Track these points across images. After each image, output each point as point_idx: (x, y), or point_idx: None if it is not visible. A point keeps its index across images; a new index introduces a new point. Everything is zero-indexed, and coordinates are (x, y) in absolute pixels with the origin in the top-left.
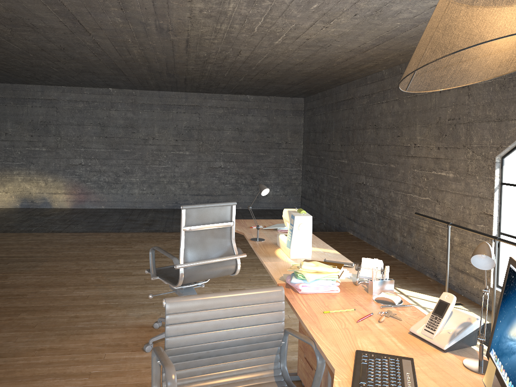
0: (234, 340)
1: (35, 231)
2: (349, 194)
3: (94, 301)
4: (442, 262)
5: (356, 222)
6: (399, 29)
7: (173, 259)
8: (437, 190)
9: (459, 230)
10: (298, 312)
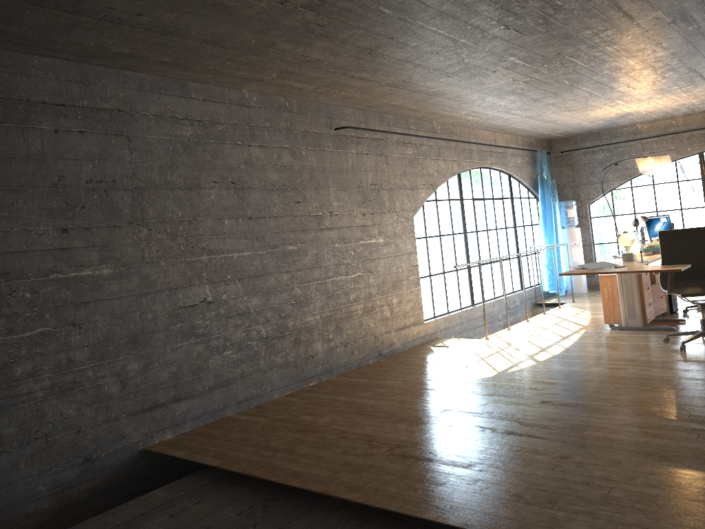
0: None
1: None
2: (143, 348)
3: None
4: (385, 334)
5: (188, 397)
6: (455, 97)
7: None
8: (368, 260)
9: (396, 290)
10: None
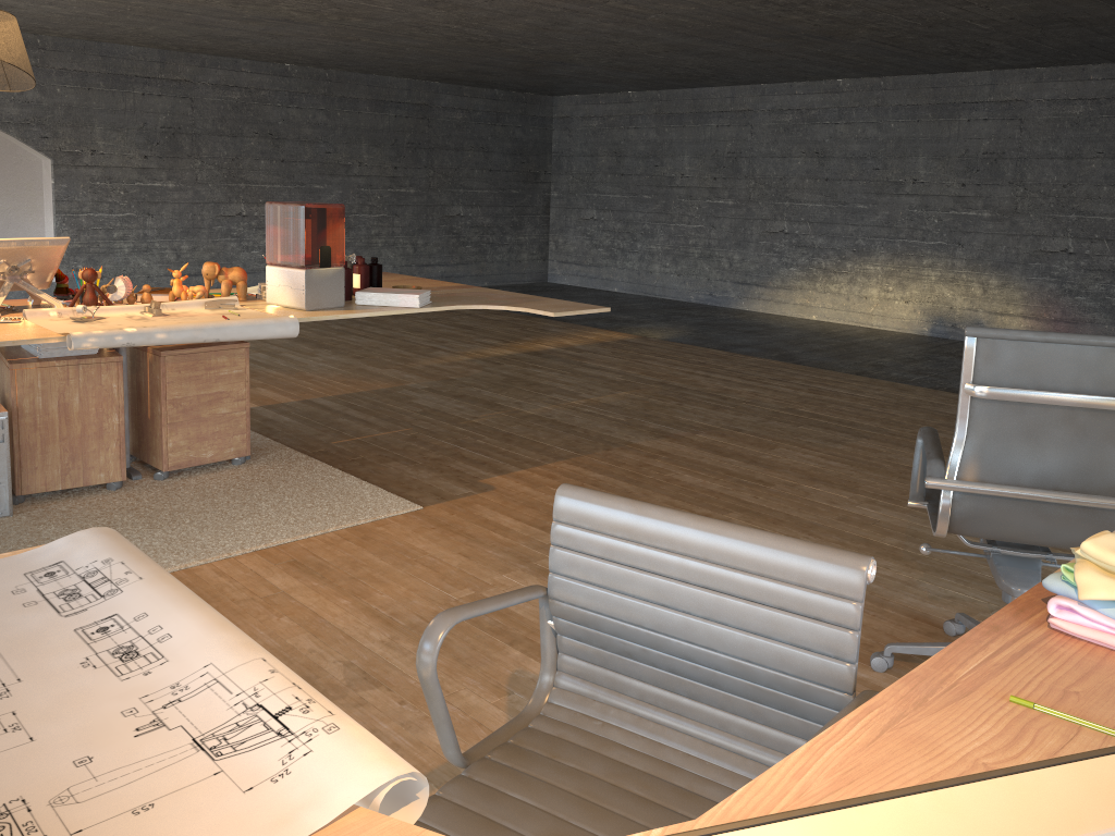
0: (703, 650)
1: (913, 382)
2: None
3: (877, 535)
4: None
5: None
6: None
7: (928, 461)
8: None
9: None
10: (933, 662)
